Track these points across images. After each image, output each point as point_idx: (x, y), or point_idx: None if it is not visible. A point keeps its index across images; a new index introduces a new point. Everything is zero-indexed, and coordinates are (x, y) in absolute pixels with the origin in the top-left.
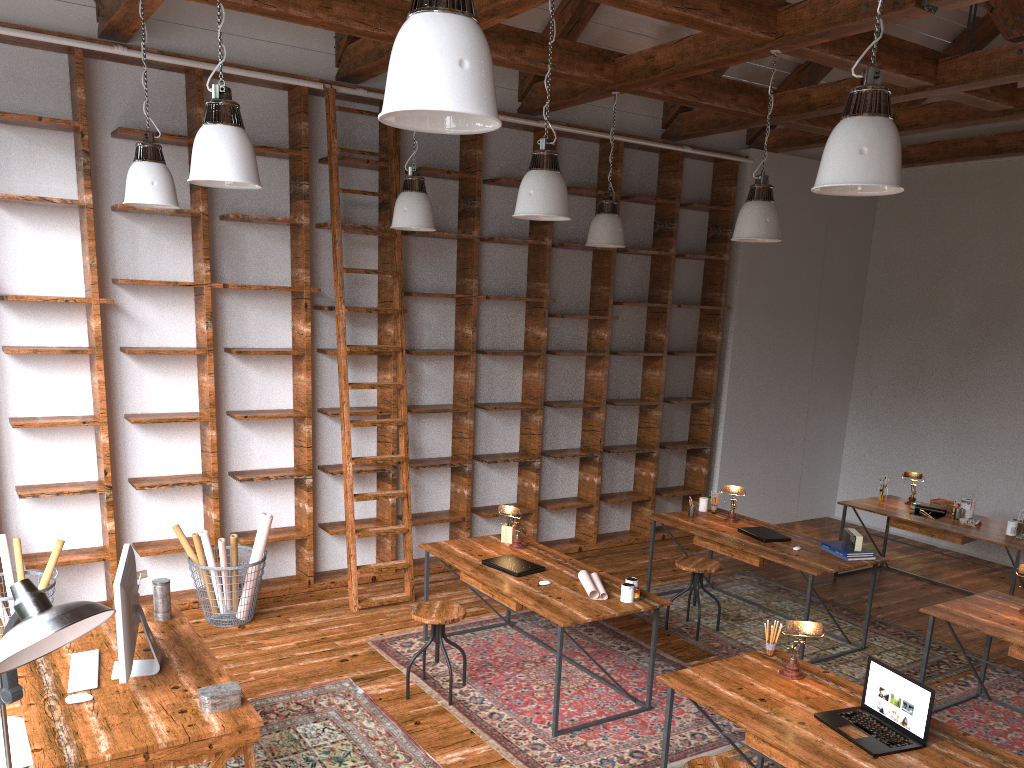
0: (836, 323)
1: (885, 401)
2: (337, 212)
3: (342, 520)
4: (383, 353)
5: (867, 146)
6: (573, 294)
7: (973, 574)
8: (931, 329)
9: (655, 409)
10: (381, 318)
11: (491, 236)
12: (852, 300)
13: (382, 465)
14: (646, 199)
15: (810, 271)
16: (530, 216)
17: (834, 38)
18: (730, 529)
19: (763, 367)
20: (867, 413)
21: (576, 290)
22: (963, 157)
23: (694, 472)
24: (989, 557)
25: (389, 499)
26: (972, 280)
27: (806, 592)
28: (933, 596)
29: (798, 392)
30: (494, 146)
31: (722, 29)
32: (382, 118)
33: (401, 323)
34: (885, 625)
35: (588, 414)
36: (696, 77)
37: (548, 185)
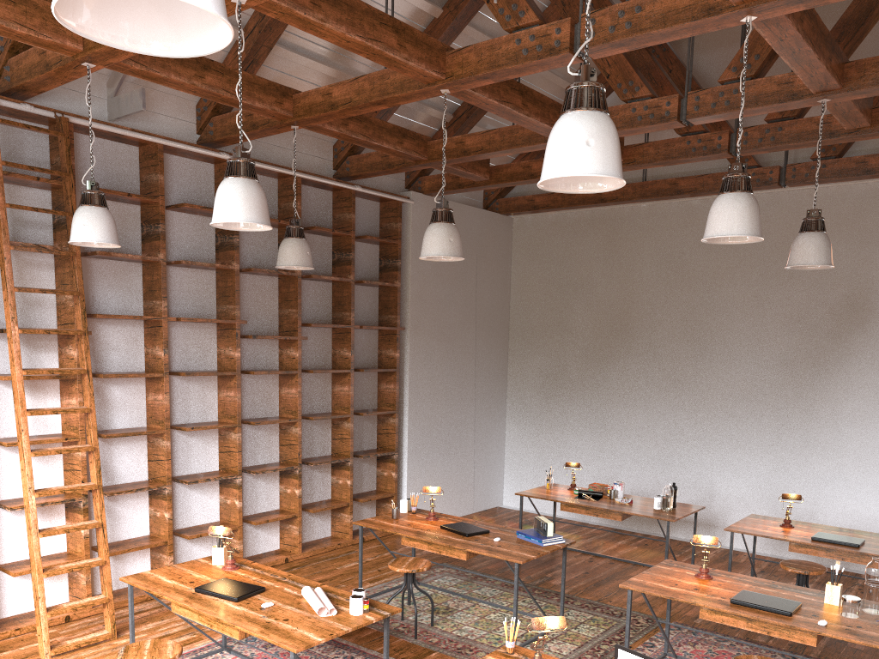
0: (490, 341)
1: (535, 404)
2: (4, 228)
3: (26, 558)
4: (66, 377)
5: (593, 138)
6: (262, 317)
7: (624, 544)
8: (566, 343)
9: (347, 421)
10: (62, 341)
11: (177, 260)
12: (501, 321)
13: (71, 495)
14: (325, 230)
15: (467, 297)
16: (228, 226)
17: (497, 80)
18: (433, 527)
19: (436, 380)
20: (521, 415)
21: (265, 313)
22: (577, 205)
23: (385, 477)
24: (631, 528)
25: (81, 530)
26: (593, 303)
27: (499, 577)
28: (601, 567)
29: (466, 400)
30: (175, 174)
31: (400, 64)
32: (58, 14)
33: (86, 344)
34: (572, 599)
35: (285, 429)
36: (366, 120)
37: (247, 192)
